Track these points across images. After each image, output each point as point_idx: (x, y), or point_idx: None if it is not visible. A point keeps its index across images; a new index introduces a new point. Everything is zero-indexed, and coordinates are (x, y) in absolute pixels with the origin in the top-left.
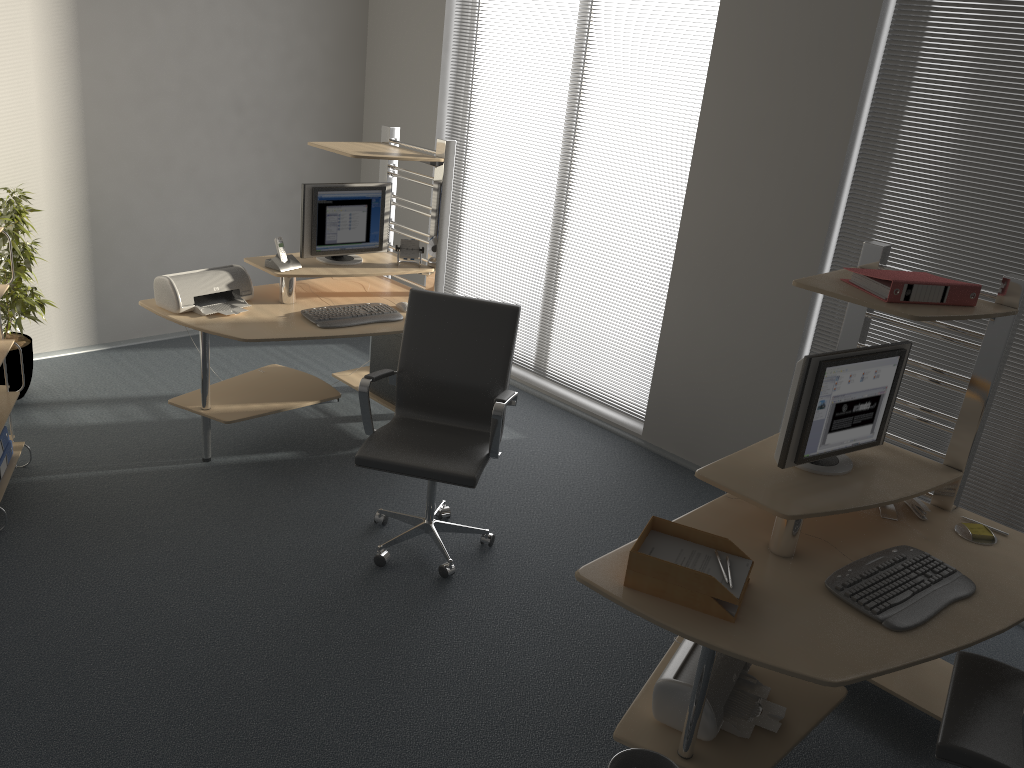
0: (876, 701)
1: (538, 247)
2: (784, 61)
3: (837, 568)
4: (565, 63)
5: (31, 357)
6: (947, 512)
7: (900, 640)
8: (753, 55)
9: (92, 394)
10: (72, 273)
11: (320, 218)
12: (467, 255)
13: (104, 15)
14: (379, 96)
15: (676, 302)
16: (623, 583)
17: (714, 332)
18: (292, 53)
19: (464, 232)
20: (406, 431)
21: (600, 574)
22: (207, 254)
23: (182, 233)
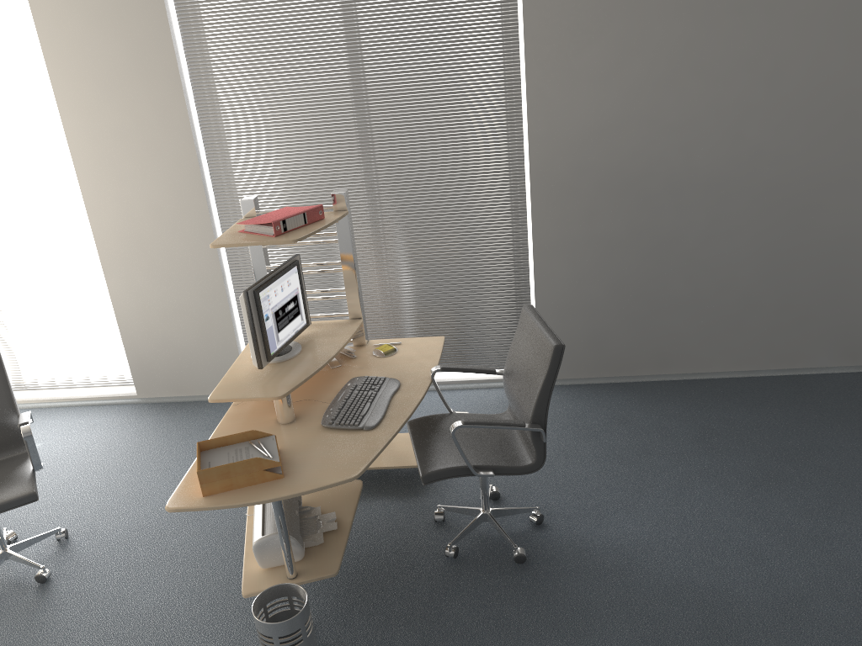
0: (379, 478)
1: None
2: (116, 82)
3: (324, 412)
4: None
5: None
6: (365, 346)
7: (377, 432)
8: (89, 83)
9: None
10: None
11: None
12: None
13: None
14: None
15: (117, 285)
16: (202, 495)
17: (157, 296)
18: None
19: None
20: None
21: (183, 499)
22: None
23: None
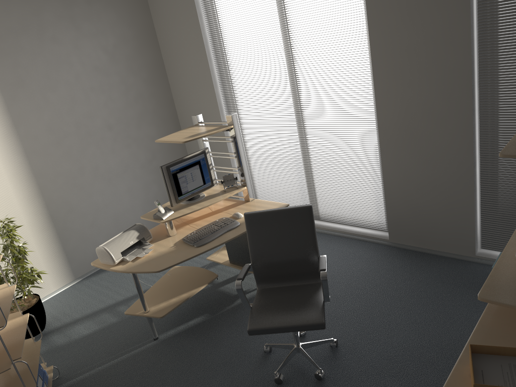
0: None
1: (295, 151)
2: (415, 9)
3: None
4: (280, 47)
5: (42, 306)
6: None
7: None
8: (394, 11)
9: (81, 313)
10: (50, 247)
11: (175, 181)
12: (256, 165)
13: (23, 105)
14: (181, 95)
15: (388, 162)
16: None
17: (416, 173)
18: (128, 88)
19: (250, 154)
20: (269, 299)
21: None
22: (117, 210)
23: (101, 204)
